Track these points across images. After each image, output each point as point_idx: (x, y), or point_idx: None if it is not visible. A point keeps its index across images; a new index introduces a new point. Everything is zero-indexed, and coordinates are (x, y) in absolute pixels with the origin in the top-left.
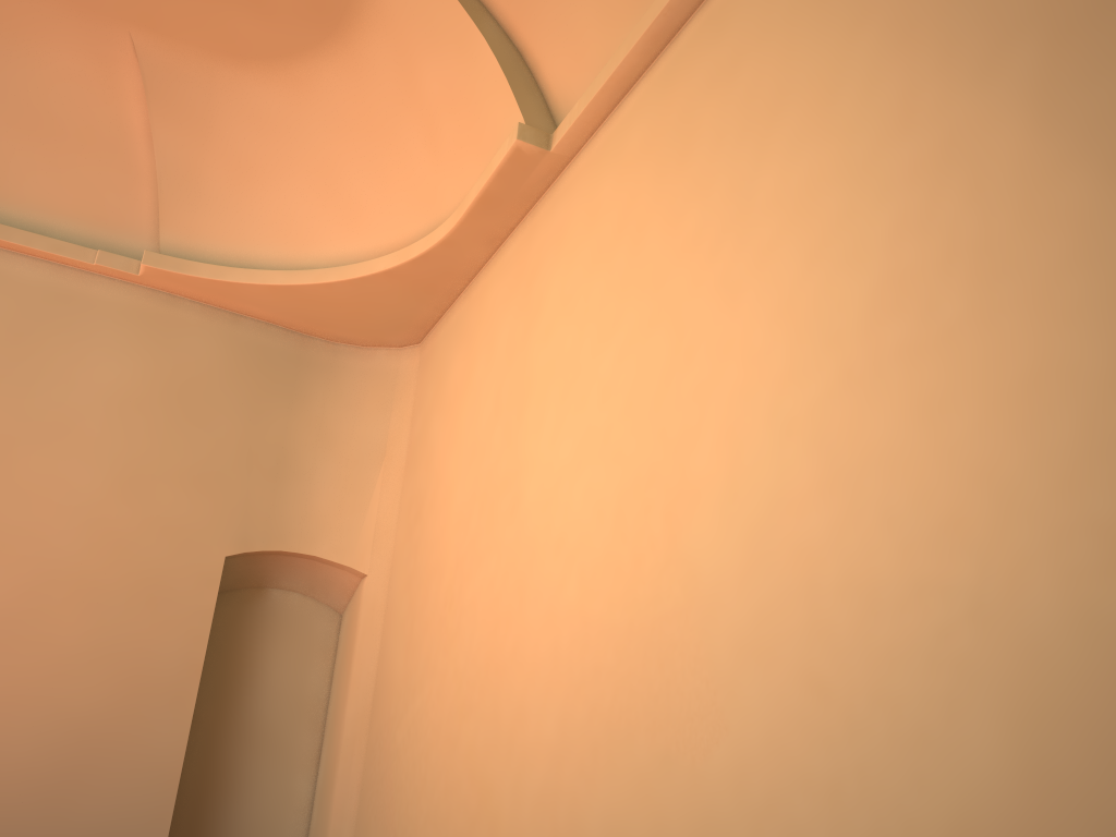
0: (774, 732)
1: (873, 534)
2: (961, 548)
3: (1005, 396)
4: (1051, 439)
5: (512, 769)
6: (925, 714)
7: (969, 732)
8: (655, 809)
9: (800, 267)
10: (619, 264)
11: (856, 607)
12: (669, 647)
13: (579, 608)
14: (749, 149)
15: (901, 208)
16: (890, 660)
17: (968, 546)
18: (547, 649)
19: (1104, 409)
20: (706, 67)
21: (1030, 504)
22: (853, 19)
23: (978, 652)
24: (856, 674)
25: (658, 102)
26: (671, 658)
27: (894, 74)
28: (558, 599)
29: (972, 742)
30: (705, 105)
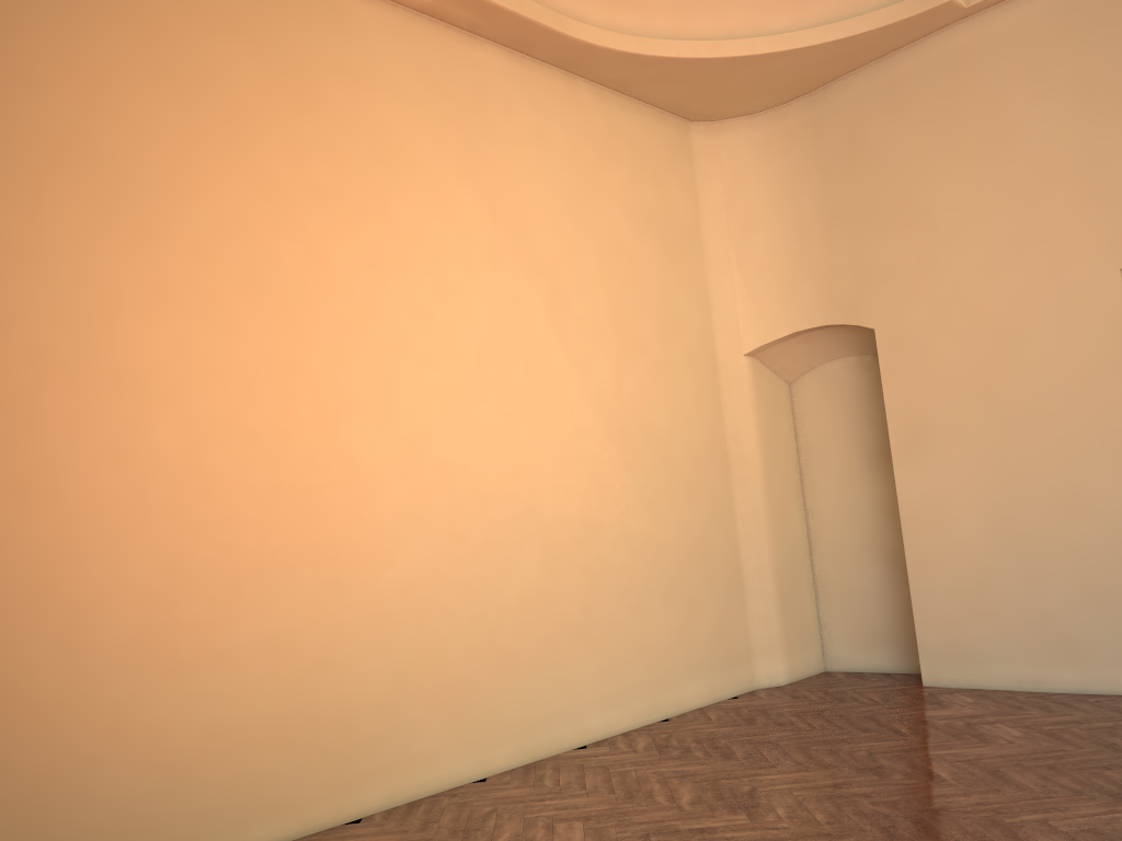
0: (430, 561)
1: (484, 467)
2: (523, 484)
3: (538, 427)
4: (552, 451)
5: (54, 621)
6: (510, 550)
7: (526, 556)
8: (328, 618)
9: (434, 295)
10: (209, 123)
11: (476, 501)
12: (332, 507)
13: (185, 457)
14: (384, 171)
15: (494, 310)
16: (494, 527)
17: (525, 483)
18: (120, 490)
19: (567, 447)
20: (329, 44)
21: (546, 473)
22: (464, 168)
23: (529, 526)
24: (478, 532)
25: (260, 2)
26: (335, 515)
27: (488, 231)
28: (137, 441)
29: (527, 560)
30: (331, 80)
